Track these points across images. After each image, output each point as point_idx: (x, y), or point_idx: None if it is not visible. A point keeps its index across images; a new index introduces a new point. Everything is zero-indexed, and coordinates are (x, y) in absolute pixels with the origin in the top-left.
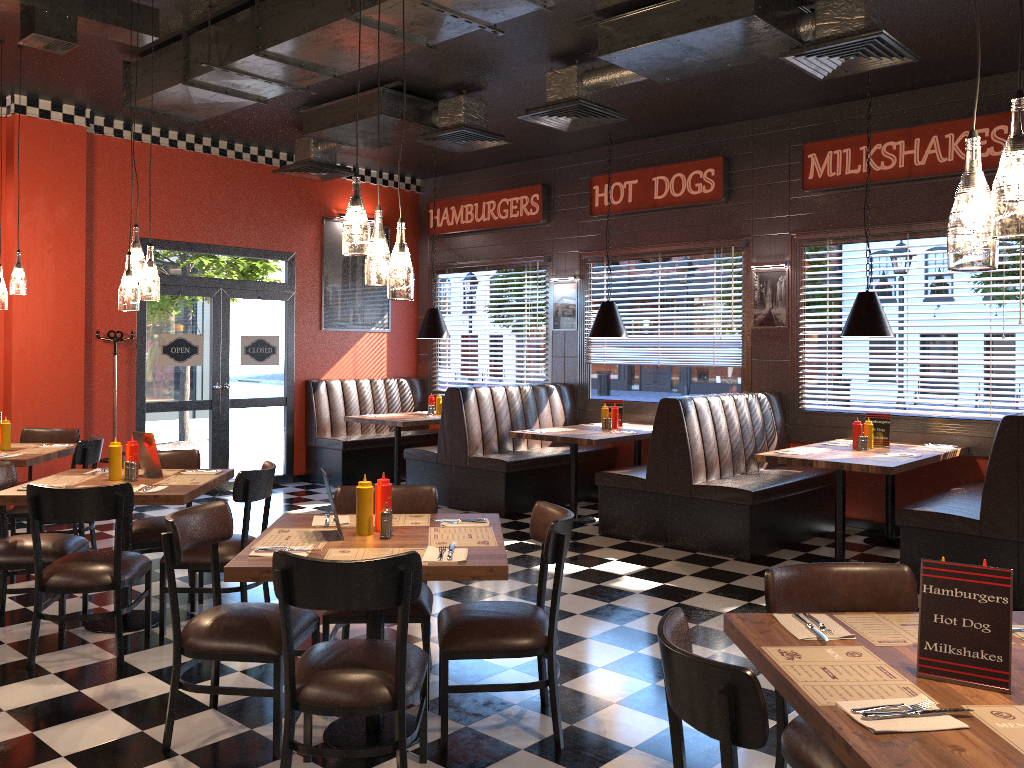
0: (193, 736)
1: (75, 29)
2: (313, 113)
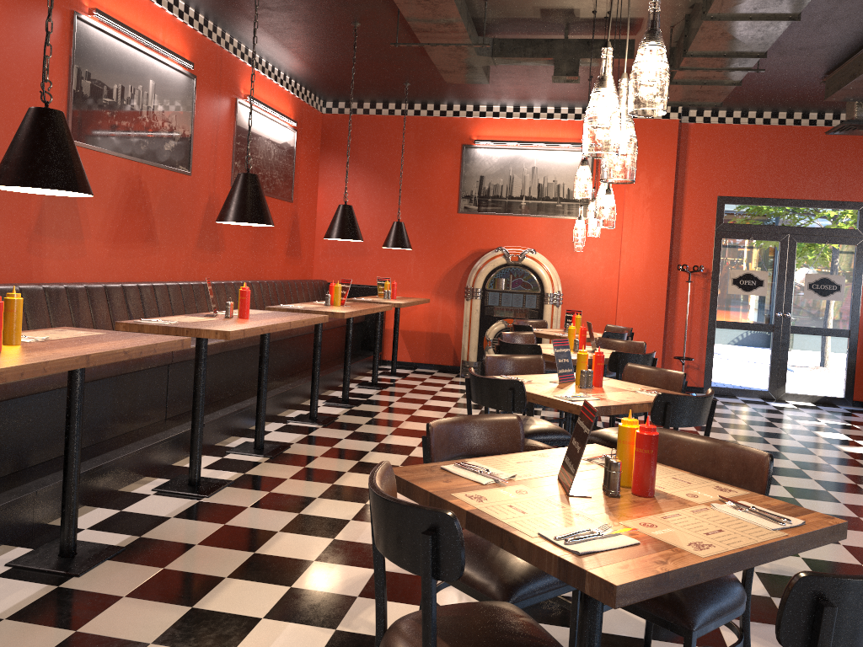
0: None
1: (577, 67)
2: (829, 80)
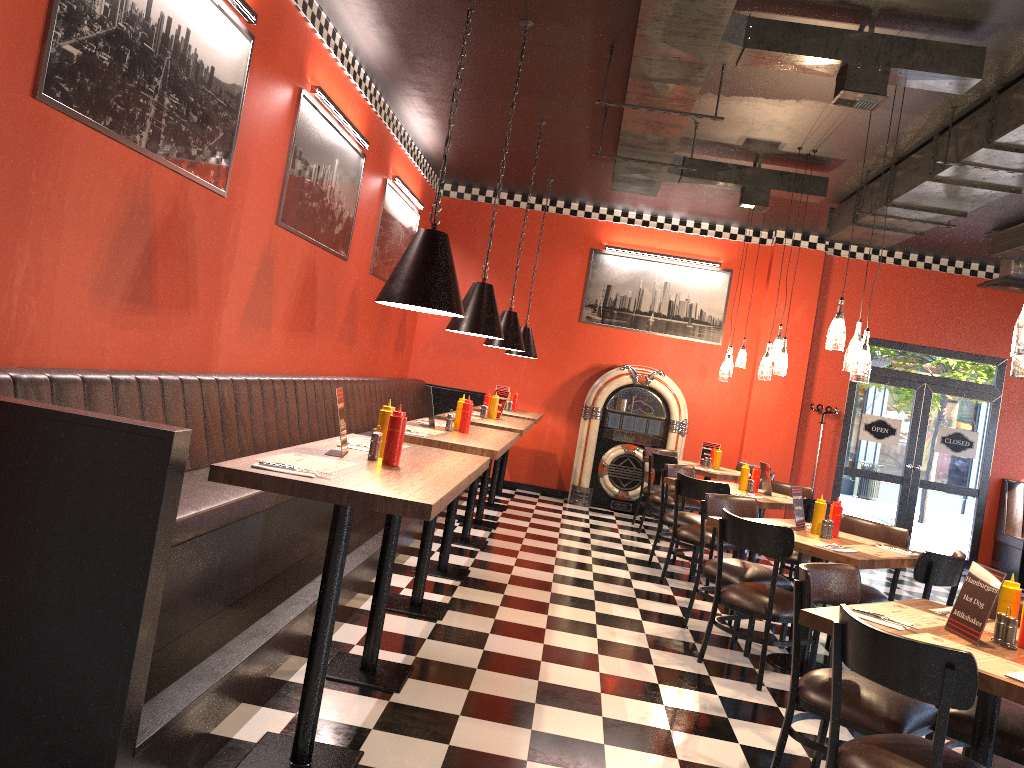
0: (703, 627)
1: (768, 197)
2: (997, 237)
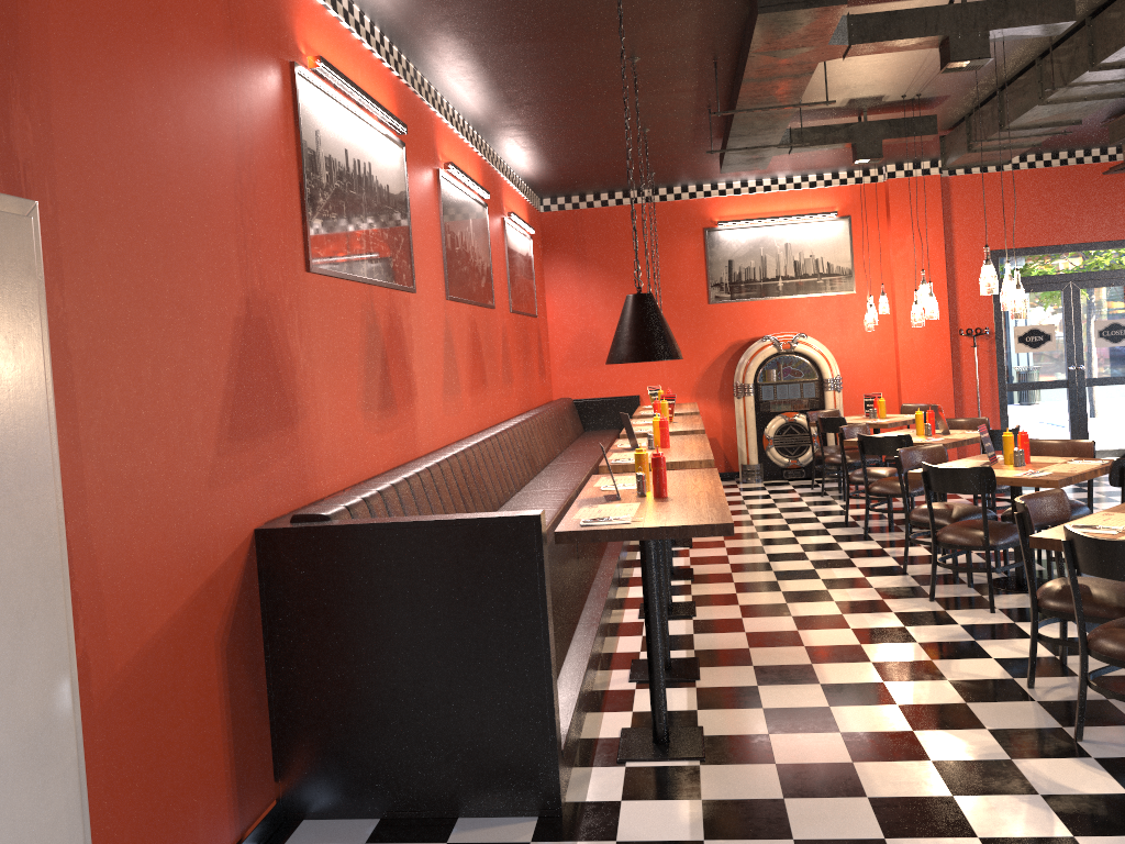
0: (922, 571)
1: (880, 148)
2: (1114, 124)
